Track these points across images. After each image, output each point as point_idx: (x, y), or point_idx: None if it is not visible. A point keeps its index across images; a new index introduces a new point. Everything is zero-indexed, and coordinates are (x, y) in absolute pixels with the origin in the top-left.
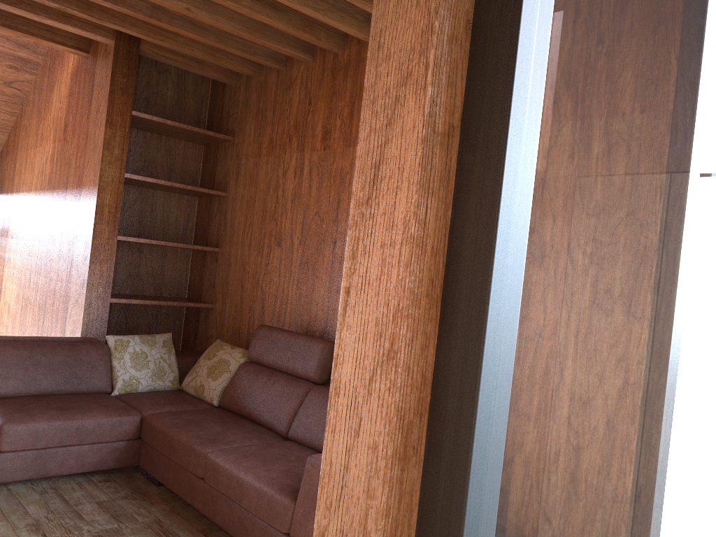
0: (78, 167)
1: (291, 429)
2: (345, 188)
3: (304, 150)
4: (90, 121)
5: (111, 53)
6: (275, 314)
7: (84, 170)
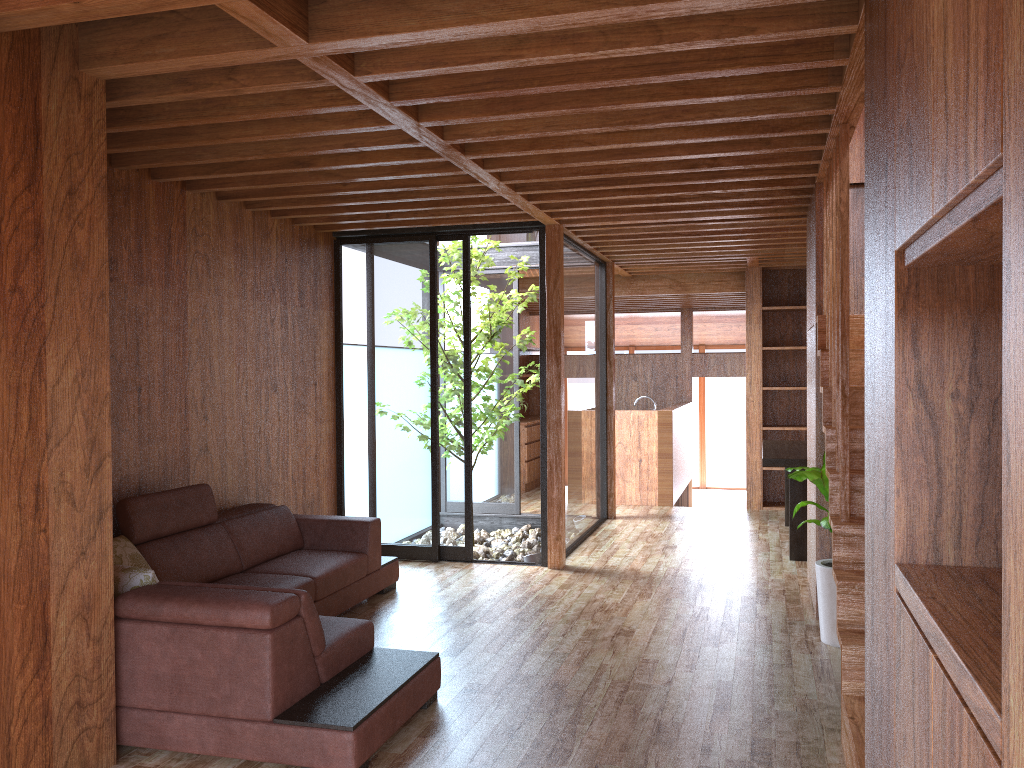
0: (15, 290)
1: (247, 560)
2: (144, 330)
3: None
4: (46, 202)
5: (99, 101)
6: None
7: (45, 303)
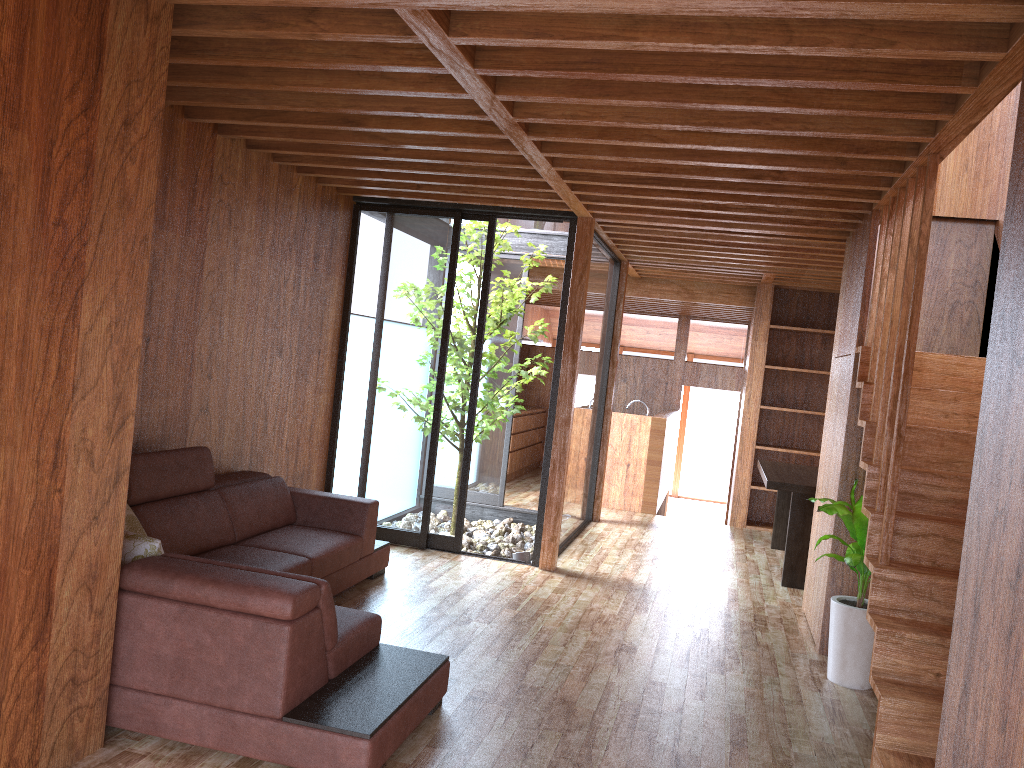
0: (59, 224)
1: (240, 532)
2: (159, 277)
3: None
4: (100, 130)
5: (166, 26)
6: None
7: (88, 241)
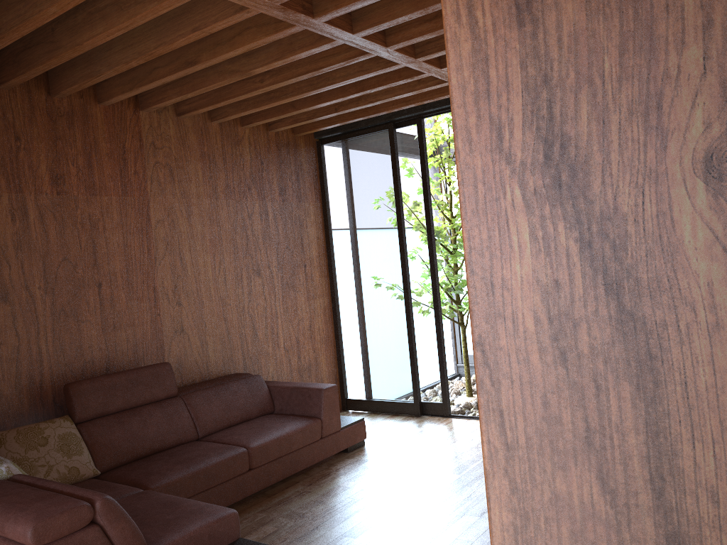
0: None
1: (203, 429)
2: (100, 234)
3: (23, 191)
4: None
5: None
6: (24, 379)
7: None
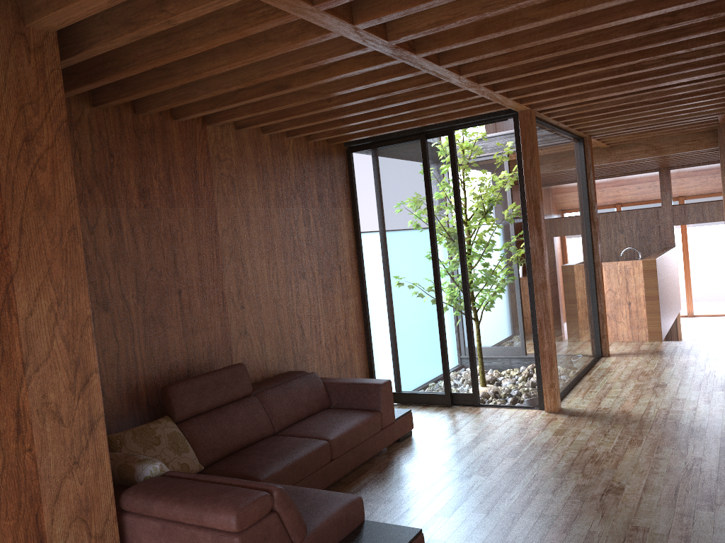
0: None
1: (278, 424)
2: (179, 243)
3: (117, 205)
4: None
5: (51, 52)
6: (123, 383)
7: (8, 244)
